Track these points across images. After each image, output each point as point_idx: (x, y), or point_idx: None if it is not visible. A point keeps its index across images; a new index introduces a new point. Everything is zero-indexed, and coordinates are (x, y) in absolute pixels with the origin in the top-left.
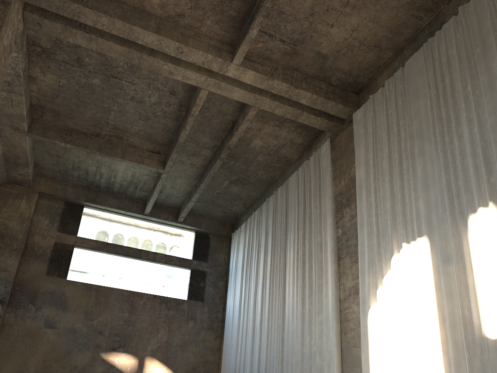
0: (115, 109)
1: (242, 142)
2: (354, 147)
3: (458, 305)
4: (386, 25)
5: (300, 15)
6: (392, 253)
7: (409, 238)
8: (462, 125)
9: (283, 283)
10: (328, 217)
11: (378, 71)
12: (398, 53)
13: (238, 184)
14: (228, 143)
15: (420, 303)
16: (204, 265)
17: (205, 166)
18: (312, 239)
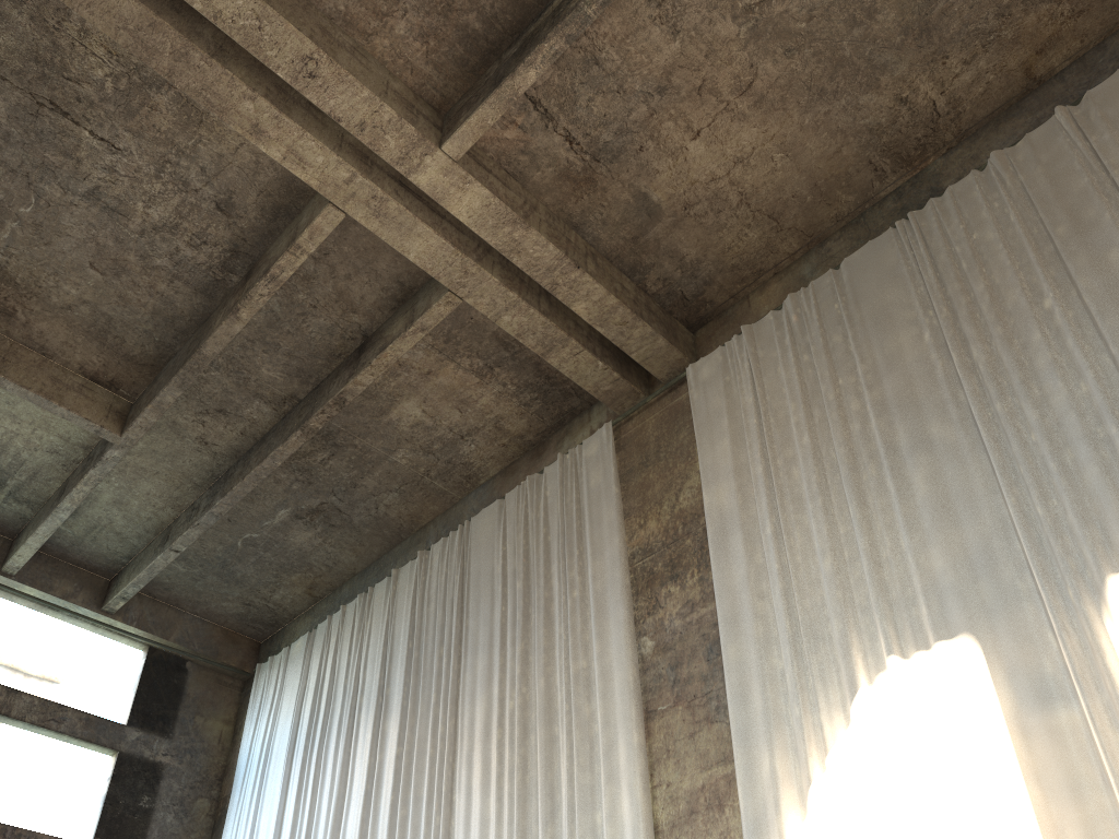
0: (24, 213)
1: (371, 400)
2: (687, 444)
3: (1111, 814)
4: (808, 171)
5: (634, 83)
6: (856, 686)
7: (905, 646)
8: (1042, 379)
9: (448, 790)
10: (614, 607)
11: (757, 281)
12: (811, 246)
13: (315, 525)
14: (342, 386)
15: (969, 816)
16: (159, 747)
17: (239, 454)
18: (558, 664)
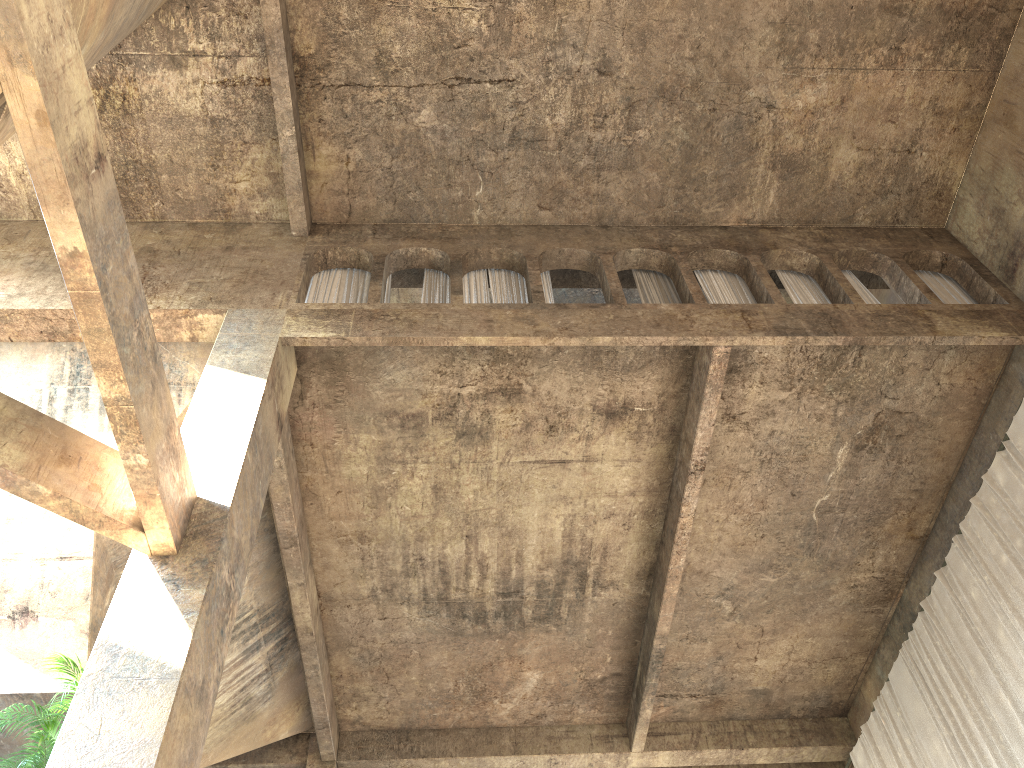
0: None
1: None
2: None
3: None
4: (833, 633)
5: (703, 663)
6: None
7: None
8: None
9: None
10: None
11: (858, 680)
12: (873, 653)
13: None
14: None
15: None
16: None
17: None
18: None
